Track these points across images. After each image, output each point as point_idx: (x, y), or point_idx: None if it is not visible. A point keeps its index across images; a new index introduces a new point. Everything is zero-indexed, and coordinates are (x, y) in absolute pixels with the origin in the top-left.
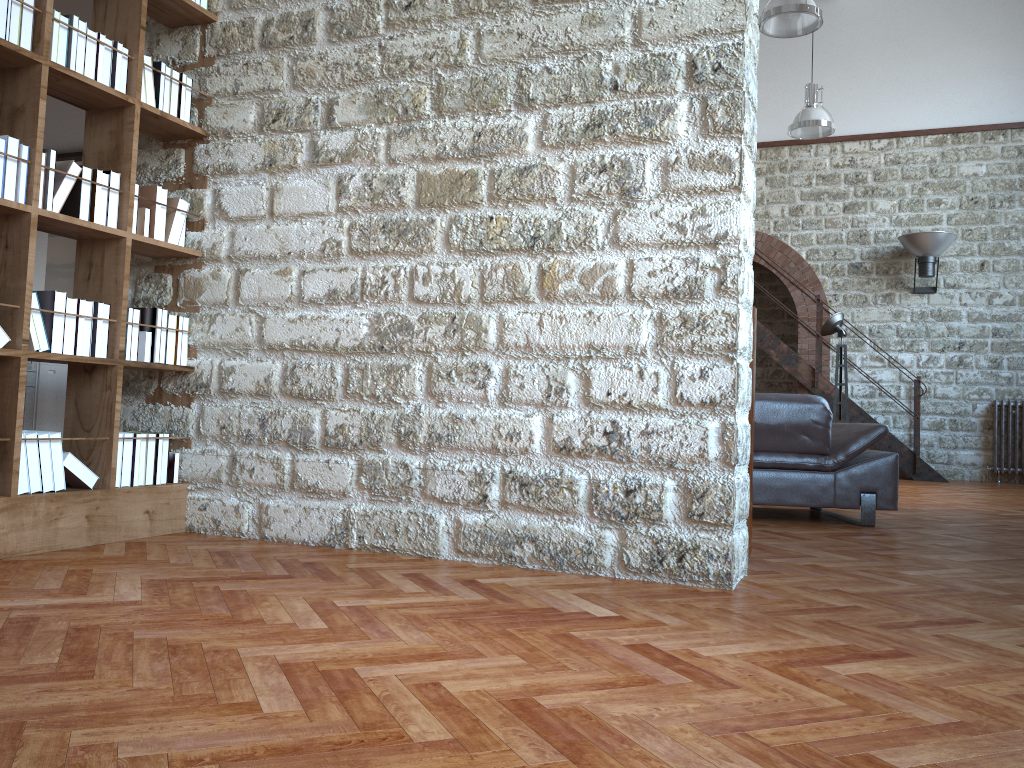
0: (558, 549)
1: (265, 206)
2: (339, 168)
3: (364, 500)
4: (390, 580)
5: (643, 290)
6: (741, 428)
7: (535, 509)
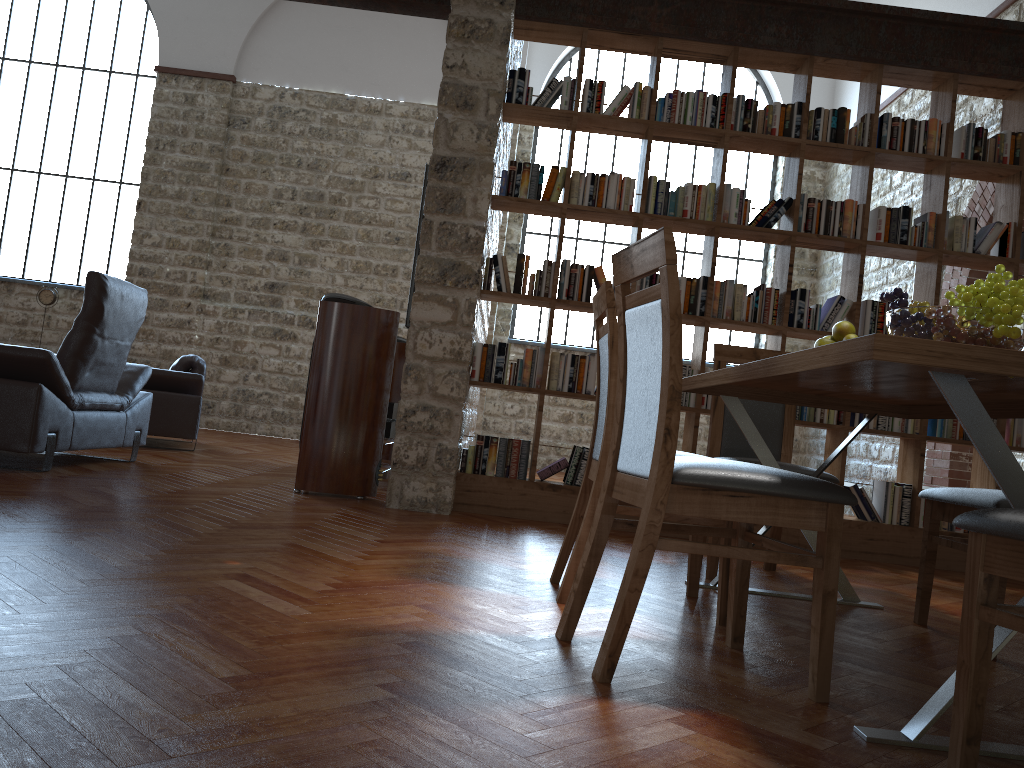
0: None
1: None
2: None
3: None
4: None
5: None
6: None
7: None
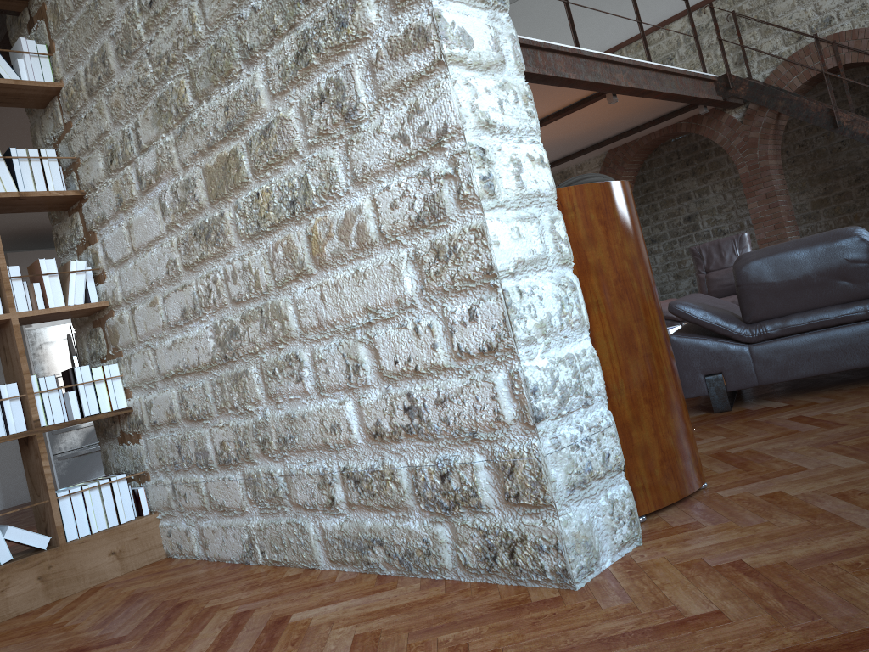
0: (403, 552)
1: (129, 244)
2: (158, 188)
3: (257, 514)
4: (202, 632)
5: (392, 228)
6: (544, 369)
7: (374, 507)
